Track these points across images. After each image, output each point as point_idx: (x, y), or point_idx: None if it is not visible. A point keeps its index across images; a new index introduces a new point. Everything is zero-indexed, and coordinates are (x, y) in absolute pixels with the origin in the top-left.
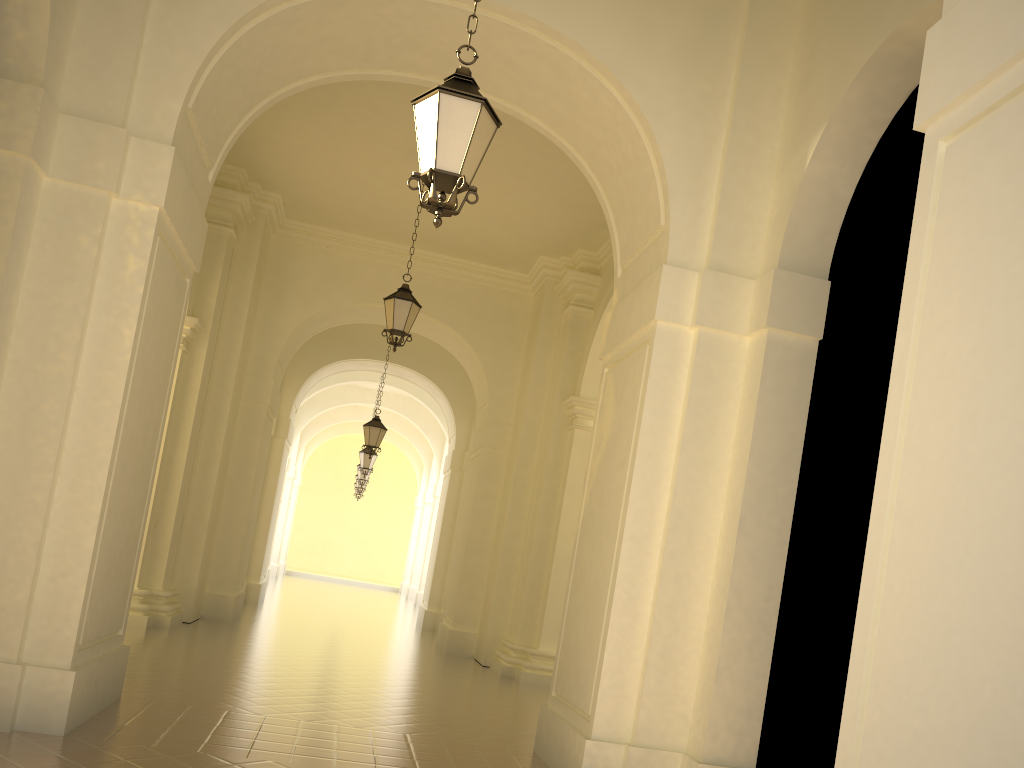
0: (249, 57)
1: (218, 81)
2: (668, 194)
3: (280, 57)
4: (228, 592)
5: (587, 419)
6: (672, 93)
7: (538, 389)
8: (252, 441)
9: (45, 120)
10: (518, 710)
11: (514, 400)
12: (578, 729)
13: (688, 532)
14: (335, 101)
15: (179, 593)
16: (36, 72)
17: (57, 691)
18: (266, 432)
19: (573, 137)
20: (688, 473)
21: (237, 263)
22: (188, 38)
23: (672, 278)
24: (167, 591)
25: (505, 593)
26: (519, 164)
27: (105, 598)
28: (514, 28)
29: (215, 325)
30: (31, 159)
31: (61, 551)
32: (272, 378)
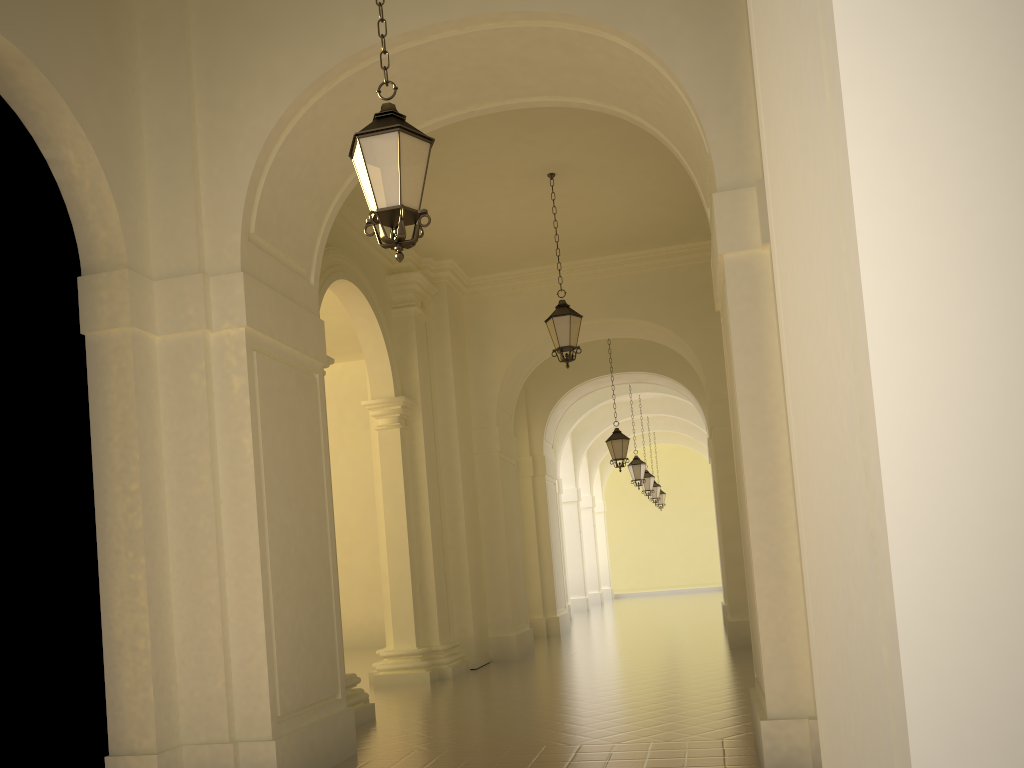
0: (296, 167)
1: (275, 199)
2: (699, 119)
3: (327, 154)
4: (508, 632)
5: None
6: (675, 14)
7: None
8: (494, 488)
9: (138, 292)
10: None
11: None
12: (764, 710)
13: None
14: (444, 160)
15: (460, 643)
16: (121, 258)
17: (265, 760)
18: (507, 476)
19: (618, 100)
20: None
21: (433, 334)
22: (232, 176)
23: (726, 204)
24: (444, 644)
25: None
26: (634, 141)
27: (301, 671)
28: (505, 29)
29: (426, 396)
30: (134, 328)
31: (242, 640)
32: (496, 426)
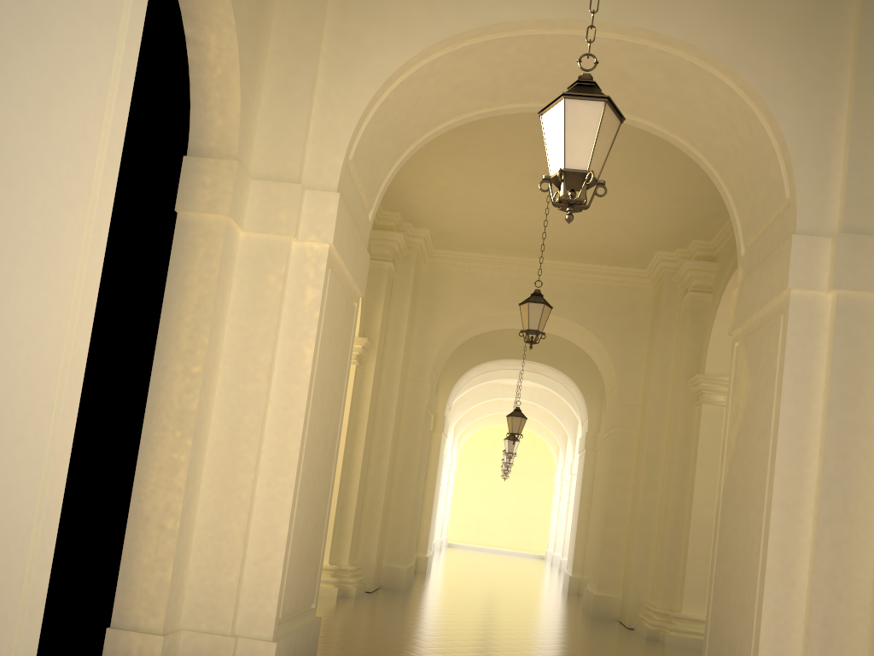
0: (396, 111)
1: (372, 135)
2: (792, 167)
3: (421, 107)
4: (401, 565)
5: (713, 394)
6: (788, 71)
7: (663, 371)
8: (415, 436)
9: (239, 186)
10: None
11: (640, 383)
12: None
13: (843, 497)
14: (469, 143)
15: (362, 567)
16: (232, 149)
17: None
18: (426, 428)
19: (687, 132)
20: (837, 437)
21: (396, 290)
22: (346, 103)
23: (803, 246)
24: (352, 566)
25: (644, 560)
26: (633, 171)
27: (299, 577)
28: (626, 42)
29: (381, 342)
30: (230, 218)
31: (262, 539)
32: (428, 382)
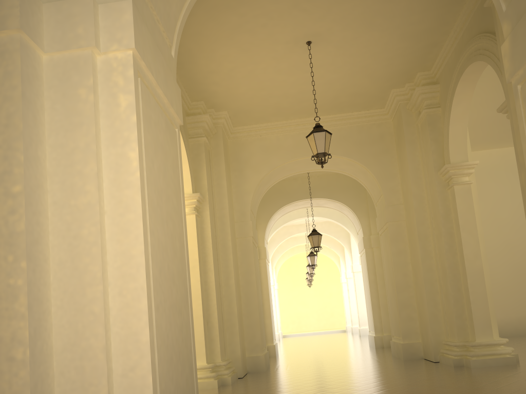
0: None
1: None
2: None
3: None
4: (259, 353)
5: (460, 177)
6: None
7: (415, 173)
8: (248, 260)
9: (28, 3)
10: (498, 390)
11: (399, 187)
12: None
13: None
14: (242, 21)
15: (231, 361)
16: None
17: None
18: (255, 253)
19: None
20: None
21: (213, 159)
22: None
23: None
24: (224, 361)
25: (435, 310)
26: (370, 17)
27: (174, 380)
28: None
29: (210, 196)
30: (23, 34)
31: (125, 349)
32: (250, 220)
